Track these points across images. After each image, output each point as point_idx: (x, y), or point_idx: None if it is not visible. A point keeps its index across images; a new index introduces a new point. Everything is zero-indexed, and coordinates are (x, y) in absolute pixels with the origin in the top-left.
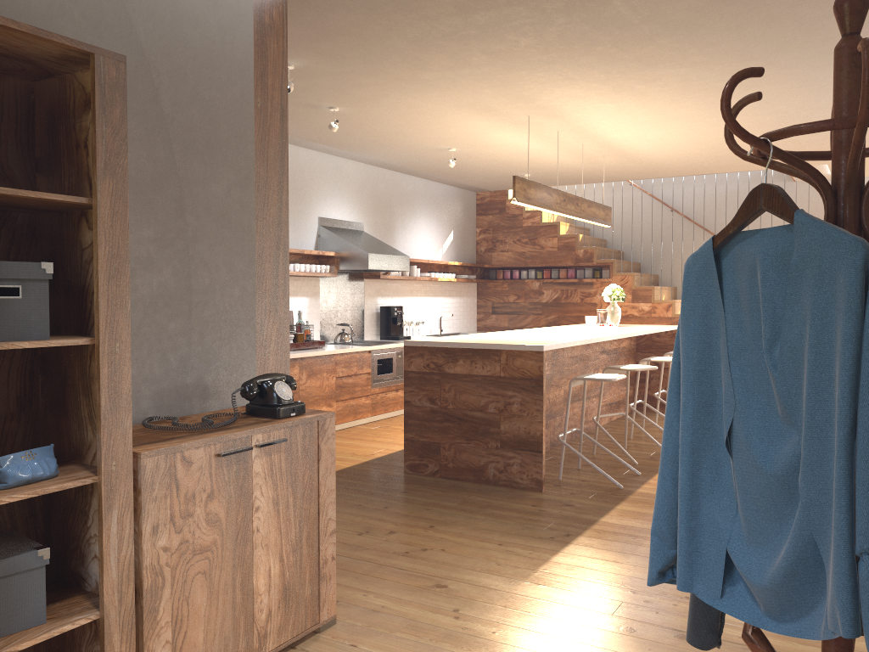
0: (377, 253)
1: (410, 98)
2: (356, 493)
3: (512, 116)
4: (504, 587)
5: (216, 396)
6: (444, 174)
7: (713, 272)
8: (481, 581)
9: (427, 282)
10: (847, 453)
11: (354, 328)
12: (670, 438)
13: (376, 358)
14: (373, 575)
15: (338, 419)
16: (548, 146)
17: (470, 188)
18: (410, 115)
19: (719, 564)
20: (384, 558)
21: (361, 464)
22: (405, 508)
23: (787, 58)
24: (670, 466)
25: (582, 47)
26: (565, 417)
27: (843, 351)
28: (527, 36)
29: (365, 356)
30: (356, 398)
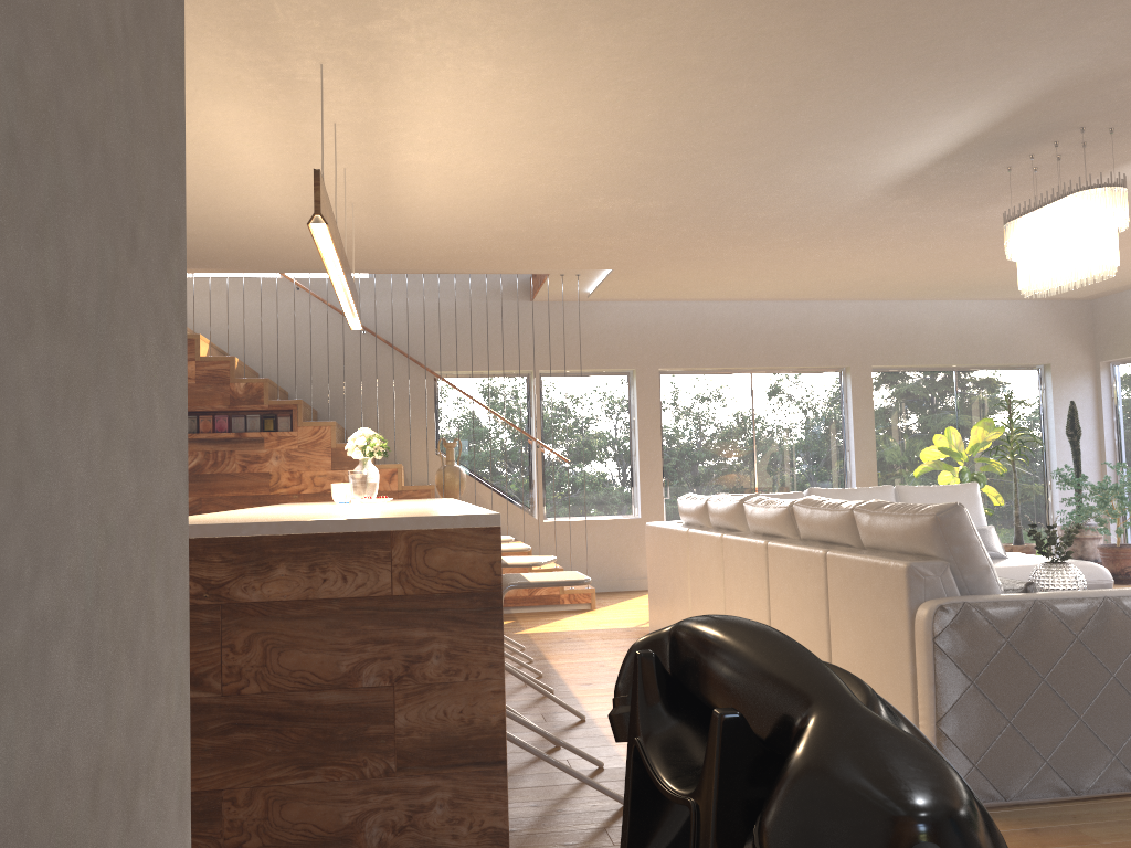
0: None
1: None
2: None
3: (289, 58)
4: None
5: None
6: None
7: None
8: None
9: None
10: None
11: None
12: None
13: None
14: None
15: None
16: (279, 163)
17: None
18: None
19: None
20: None
21: None
22: None
23: (847, 17)
24: None
25: None
26: None
27: None
28: None
29: None
30: None
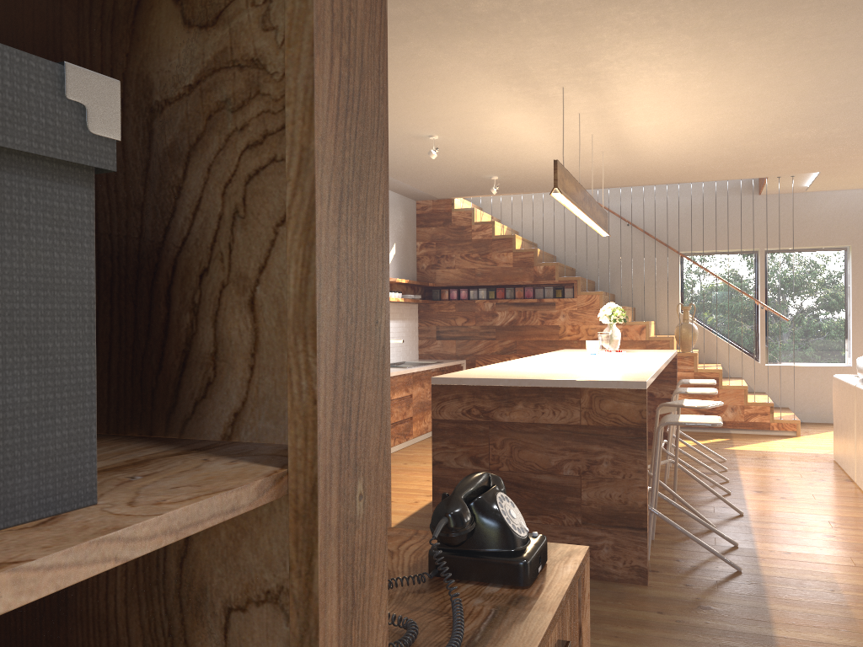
0: None
1: (432, 48)
2: None
3: (543, 87)
4: None
5: None
6: (399, 174)
7: None
8: None
9: None
10: None
11: None
12: None
13: None
14: None
15: None
16: (550, 136)
17: (413, 195)
18: (414, 79)
19: None
20: None
21: None
22: None
23: None
24: None
25: None
26: (653, 475)
27: None
28: None
29: None
30: None
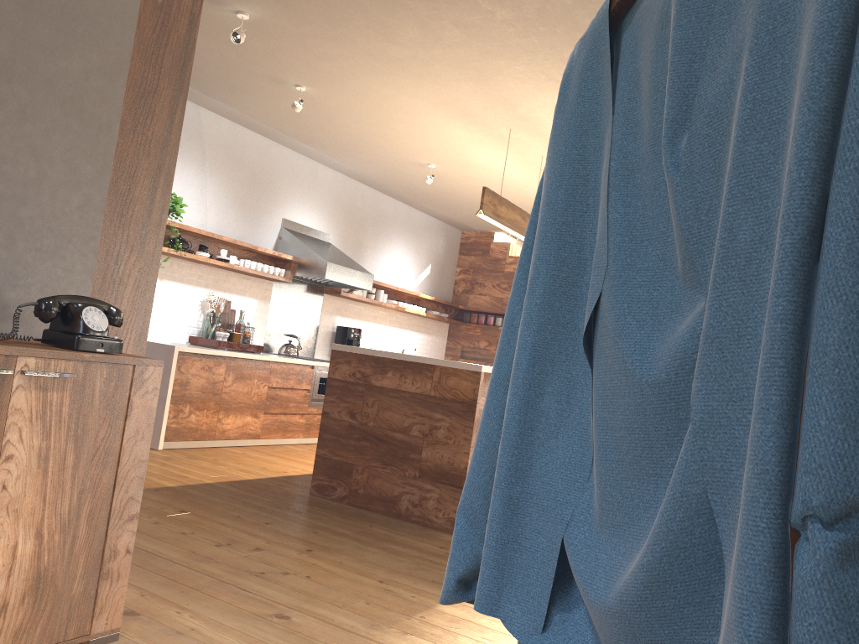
0: (337, 264)
1: (381, 84)
2: (242, 505)
3: (493, 127)
4: (361, 630)
5: (20, 321)
6: (426, 199)
7: (605, 53)
8: (336, 618)
9: (394, 311)
10: (796, 286)
11: (304, 344)
12: (507, 347)
13: (319, 376)
14: (205, 591)
15: (263, 433)
16: (533, 176)
17: (455, 224)
18: (383, 110)
19: (547, 569)
20: (230, 575)
21: (265, 479)
22: (289, 528)
23: None
24: (501, 395)
25: (565, 32)
26: None
27: (812, 62)
28: (503, 7)
29: (306, 370)
30: (289, 415)
